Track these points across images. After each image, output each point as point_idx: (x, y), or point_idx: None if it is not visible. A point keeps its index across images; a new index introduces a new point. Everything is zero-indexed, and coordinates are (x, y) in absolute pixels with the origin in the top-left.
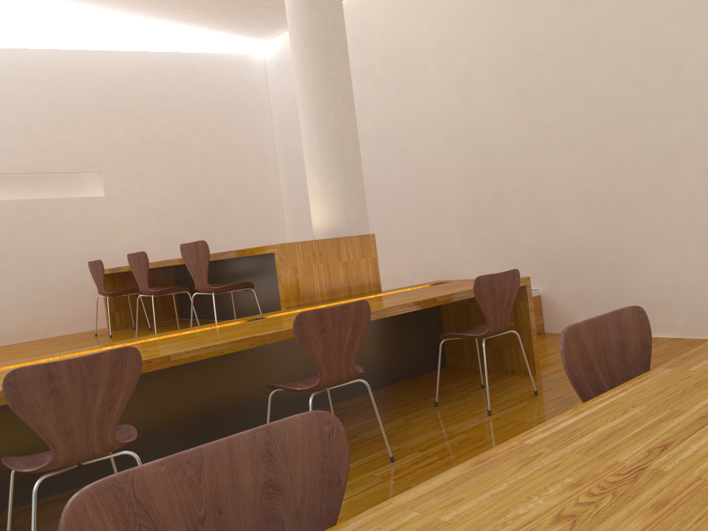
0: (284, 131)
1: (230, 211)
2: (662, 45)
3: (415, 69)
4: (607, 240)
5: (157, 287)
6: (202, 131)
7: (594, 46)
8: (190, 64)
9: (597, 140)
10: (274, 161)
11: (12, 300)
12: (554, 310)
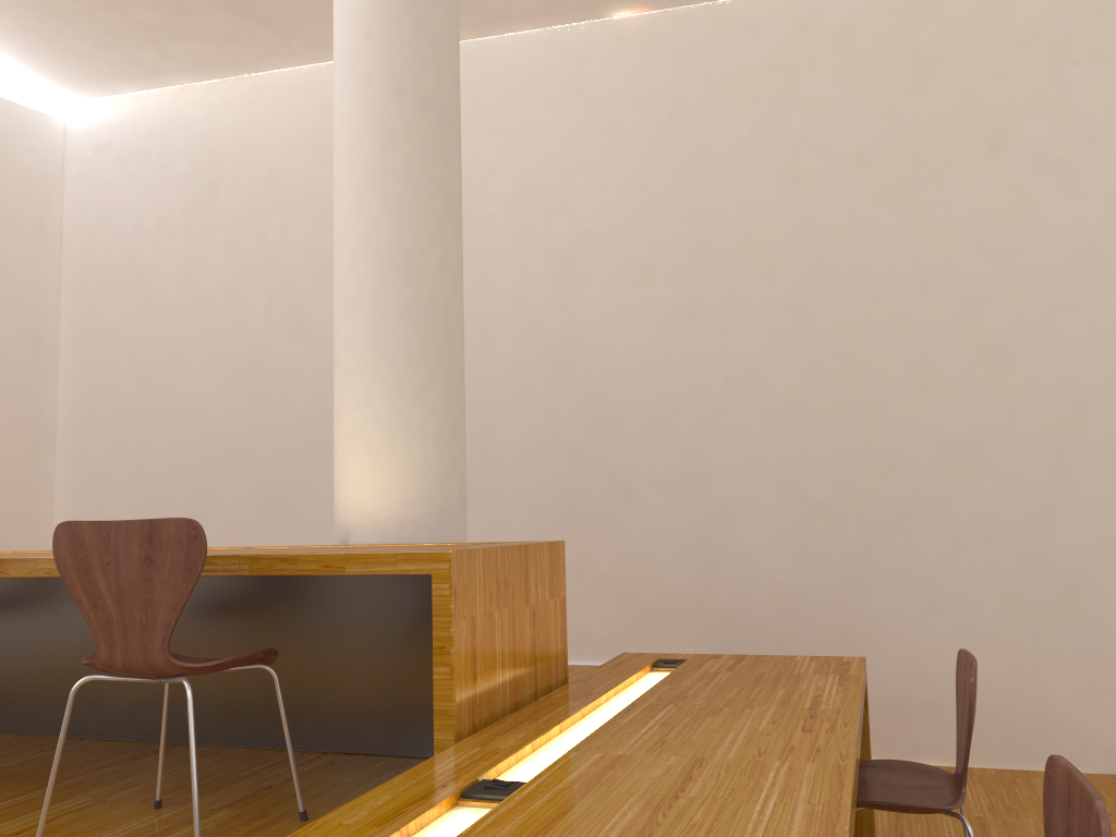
0: (93, 287)
1: None
2: (948, 278)
3: None
4: (835, 585)
5: None
6: None
7: (830, 256)
8: None
9: (826, 409)
10: (53, 347)
11: None
12: None
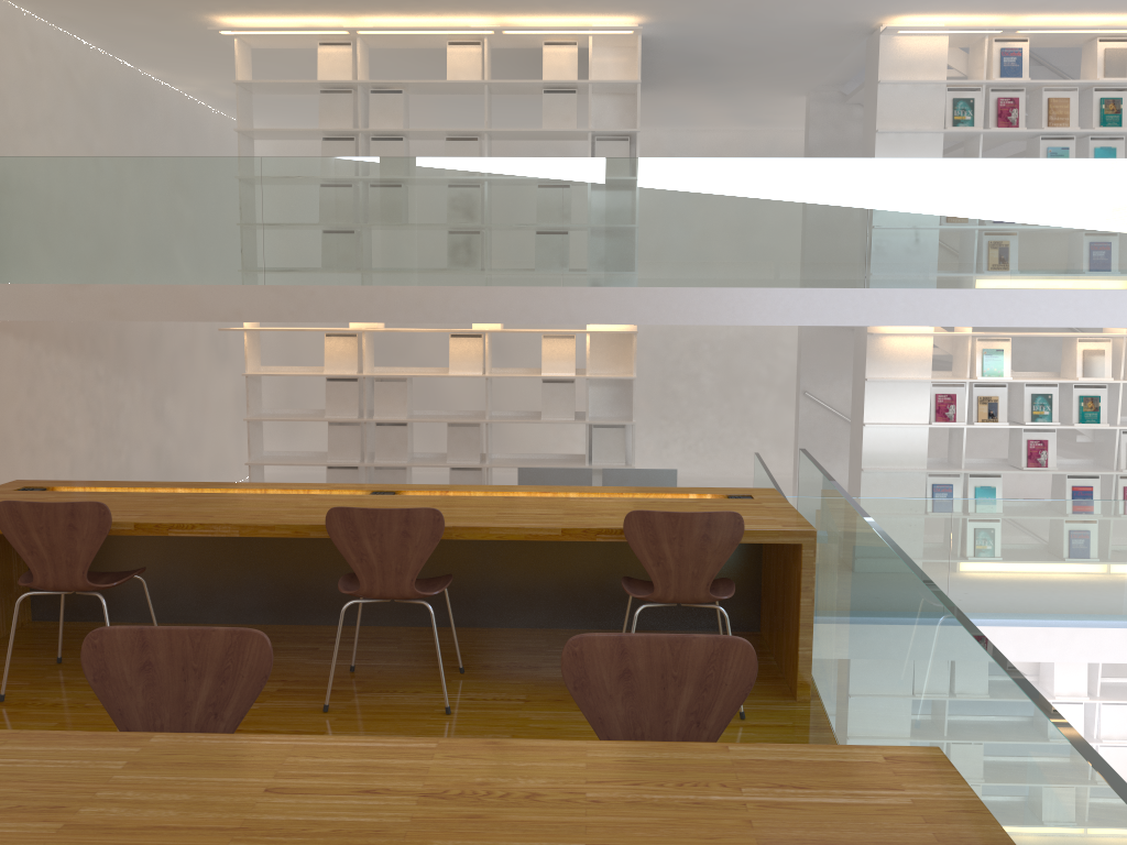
0: None
1: None
2: None
3: None
4: None
5: None
6: None
7: None
8: None
9: None
10: None
11: None
12: None
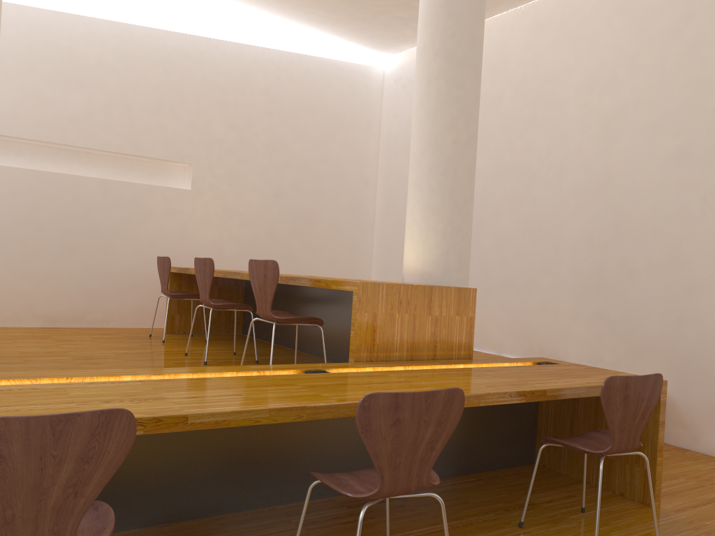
0: (390, 152)
1: (317, 228)
2: None
3: (551, 105)
4: None
5: (224, 295)
6: (304, 138)
7: None
8: (305, 67)
9: None
10: (374, 182)
11: (75, 281)
12: (675, 416)
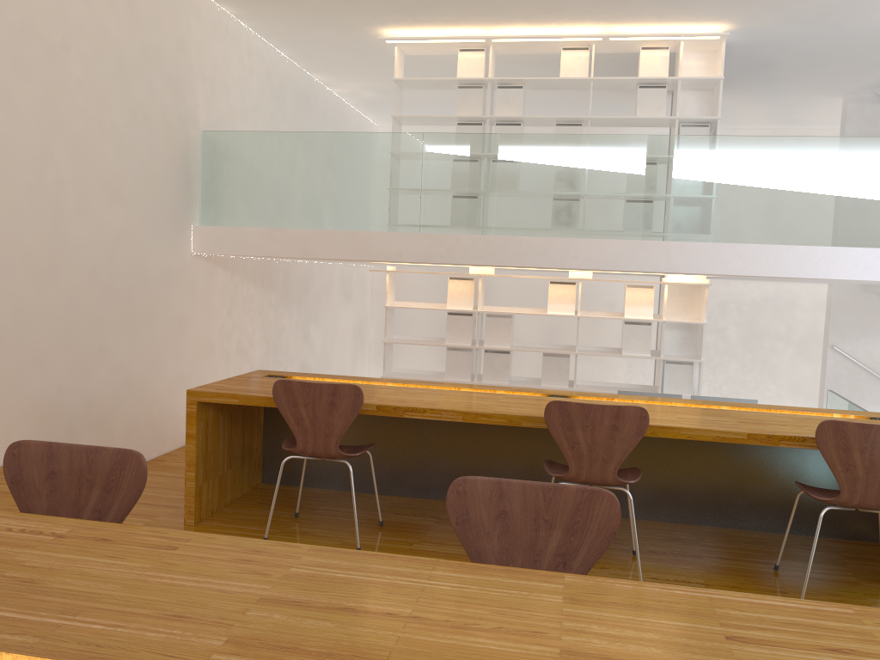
0: None
1: None
2: None
3: None
4: None
5: None
6: None
7: None
8: None
9: None
10: None
11: None
12: None
